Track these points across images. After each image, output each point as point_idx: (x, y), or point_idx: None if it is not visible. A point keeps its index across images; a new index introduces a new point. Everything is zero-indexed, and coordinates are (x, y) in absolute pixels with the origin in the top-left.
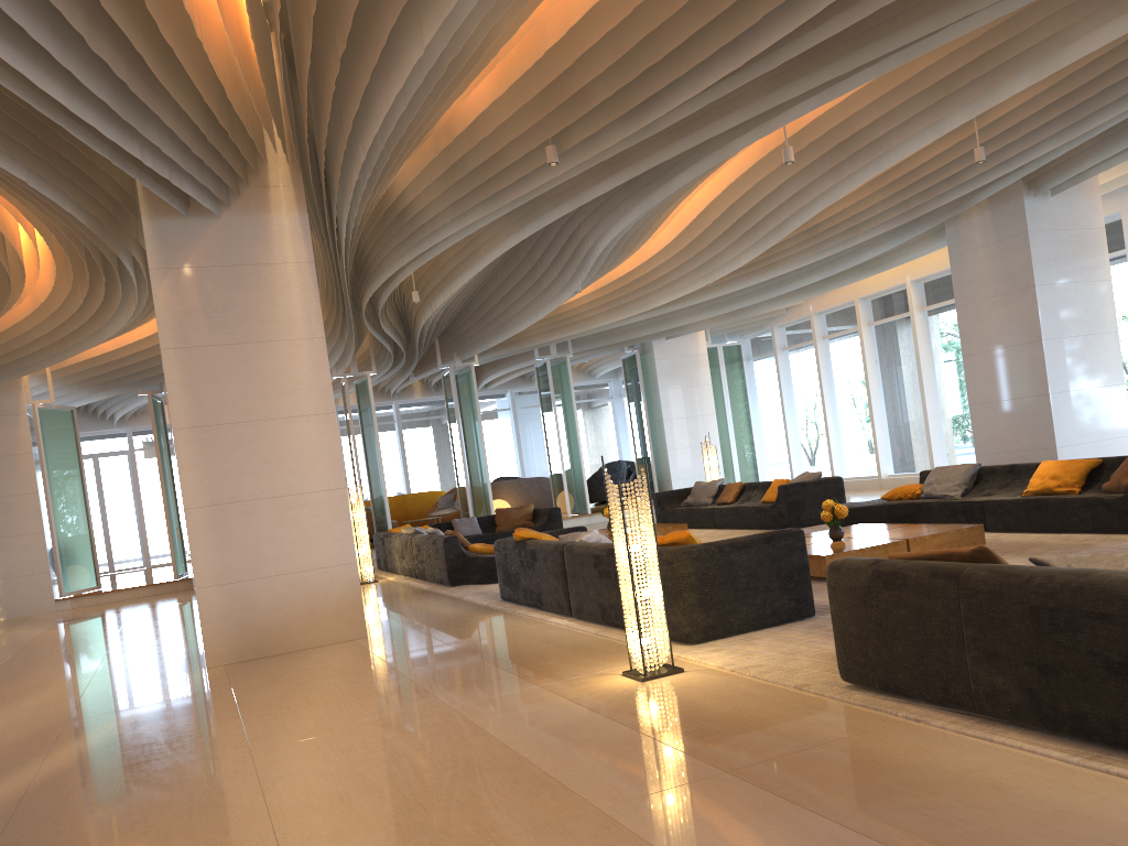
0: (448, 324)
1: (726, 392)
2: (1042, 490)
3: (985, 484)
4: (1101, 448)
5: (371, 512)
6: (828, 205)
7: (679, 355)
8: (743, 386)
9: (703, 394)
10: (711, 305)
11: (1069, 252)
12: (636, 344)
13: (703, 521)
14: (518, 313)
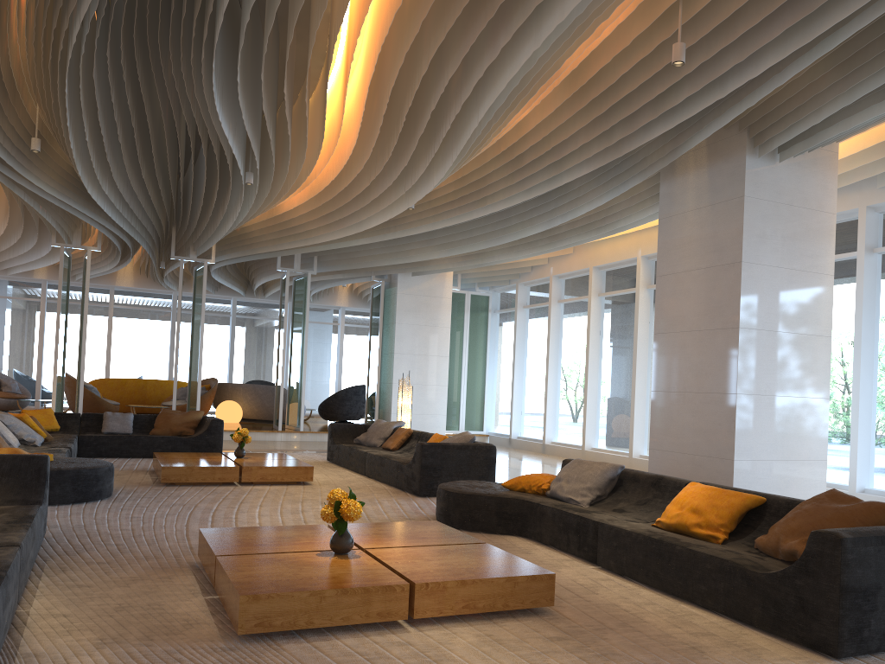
0: (175, 213)
1: (466, 338)
2: (677, 526)
3: (624, 494)
4: (788, 470)
5: (87, 390)
6: (492, 102)
7: (422, 293)
8: (484, 335)
9: (440, 336)
10: (443, 244)
11: (789, 232)
12: (382, 274)
13: (357, 464)
14: (223, 208)
